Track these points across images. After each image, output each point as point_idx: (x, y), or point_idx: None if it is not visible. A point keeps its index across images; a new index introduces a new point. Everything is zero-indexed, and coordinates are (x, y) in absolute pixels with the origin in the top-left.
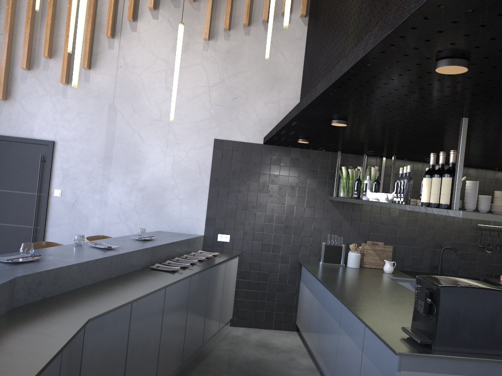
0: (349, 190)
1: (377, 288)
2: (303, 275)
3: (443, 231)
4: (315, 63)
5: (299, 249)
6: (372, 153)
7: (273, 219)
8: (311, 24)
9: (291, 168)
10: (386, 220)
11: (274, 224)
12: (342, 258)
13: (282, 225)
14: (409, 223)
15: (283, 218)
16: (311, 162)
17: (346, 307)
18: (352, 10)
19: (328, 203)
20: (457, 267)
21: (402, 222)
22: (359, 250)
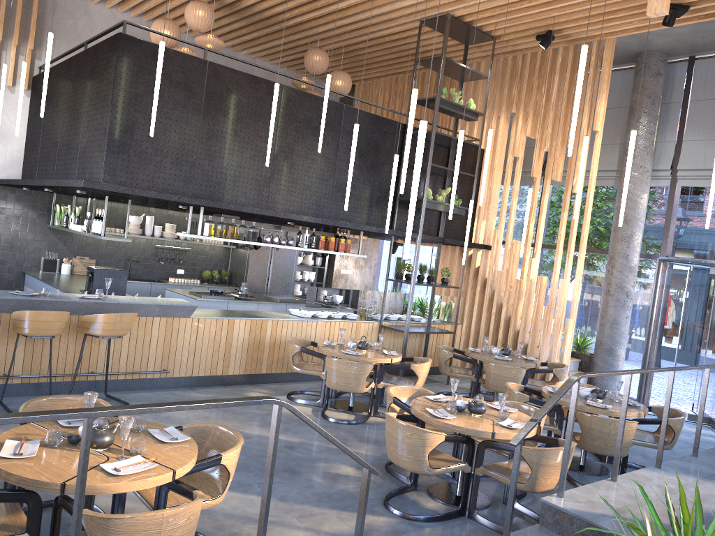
0: (62, 221)
1: (77, 282)
2: (27, 280)
3: (133, 250)
4: (35, 142)
5: (23, 262)
6: (80, 196)
7: (1, 240)
8: (32, 108)
9: (16, 203)
10: (91, 242)
11: (2, 244)
12: (57, 268)
13: (9, 245)
14: (108, 244)
15: (9, 239)
16: (33, 199)
17: (54, 287)
18: (55, 134)
19: (47, 229)
20: (142, 273)
21: (103, 243)
22: (70, 262)
